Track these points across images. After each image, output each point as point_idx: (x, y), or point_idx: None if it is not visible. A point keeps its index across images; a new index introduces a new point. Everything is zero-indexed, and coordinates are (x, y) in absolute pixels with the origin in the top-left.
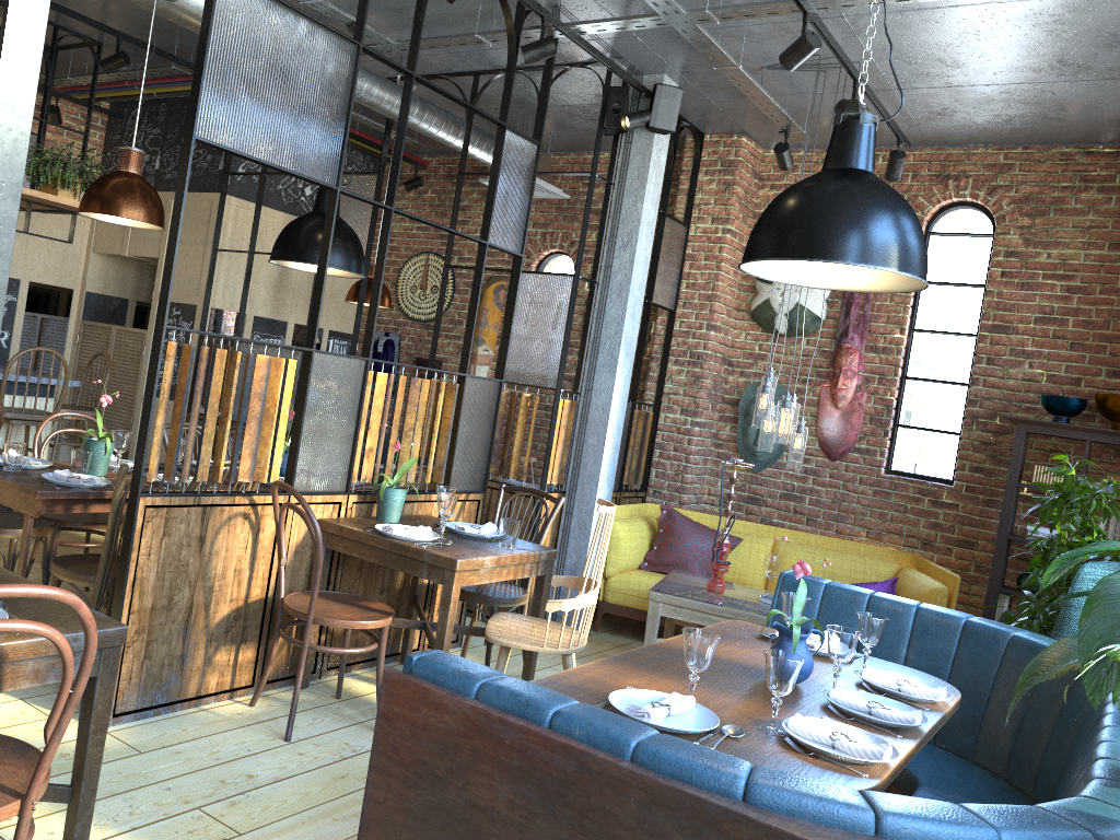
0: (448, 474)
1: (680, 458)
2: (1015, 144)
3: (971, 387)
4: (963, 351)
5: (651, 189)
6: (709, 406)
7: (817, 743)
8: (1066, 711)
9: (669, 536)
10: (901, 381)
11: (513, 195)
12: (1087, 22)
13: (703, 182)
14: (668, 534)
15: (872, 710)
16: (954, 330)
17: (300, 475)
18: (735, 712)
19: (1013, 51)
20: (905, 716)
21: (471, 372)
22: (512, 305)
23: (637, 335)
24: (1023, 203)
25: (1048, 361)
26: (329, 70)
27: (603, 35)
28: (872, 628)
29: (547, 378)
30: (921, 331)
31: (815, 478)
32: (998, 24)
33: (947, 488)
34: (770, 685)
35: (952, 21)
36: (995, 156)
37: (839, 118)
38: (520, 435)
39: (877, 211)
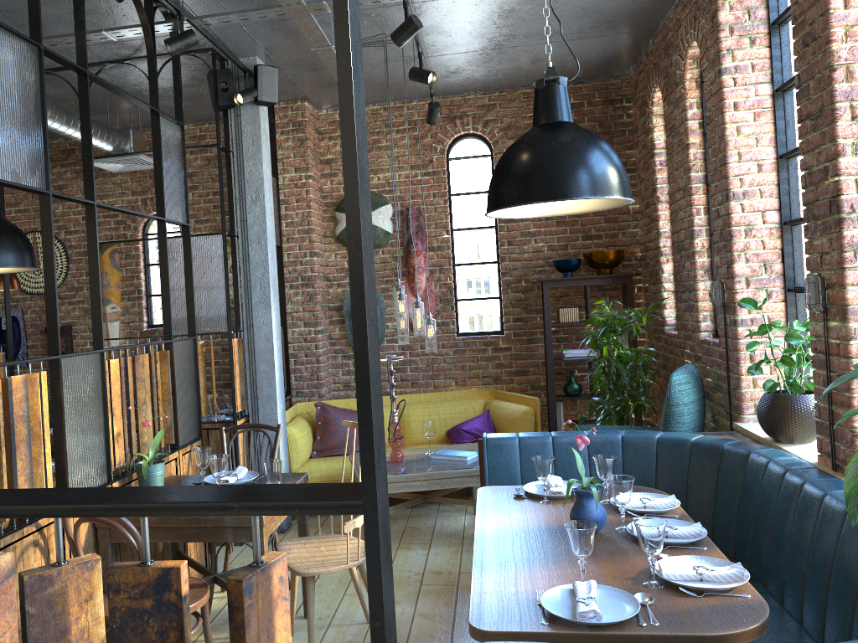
0: (176, 432)
1: (313, 361)
2: (494, 90)
3: (502, 263)
4: (488, 239)
5: (265, 152)
6: (323, 315)
7: (688, 581)
8: (723, 481)
9: (328, 425)
10: (453, 268)
11: (173, 173)
12: (572, 1)
13: (281, 140)
14: (327, 424)
15: (668, 534)
16: (480, 226)
17: (71, 482)
18: (612, 578)
19: (518, 24)
20: (694, 531)
21: (104, 329)
22: (189, 270)
23: (277, 272)
24: (507, 131)
25: (545, 236)
26: (19, 74)
27: (213, 26)
28: (609, 466)
29: (217, 325)
30: (458, 230)
31: (411, 352)
32: (516, 5)
33: (502, 337)
34: (649, 549)
35: (487, 3)
36: (483, 99)
37: (542, 82)
38: (203, 378)
39: (603, 153)
